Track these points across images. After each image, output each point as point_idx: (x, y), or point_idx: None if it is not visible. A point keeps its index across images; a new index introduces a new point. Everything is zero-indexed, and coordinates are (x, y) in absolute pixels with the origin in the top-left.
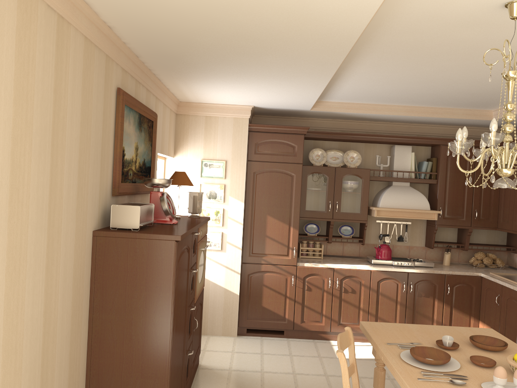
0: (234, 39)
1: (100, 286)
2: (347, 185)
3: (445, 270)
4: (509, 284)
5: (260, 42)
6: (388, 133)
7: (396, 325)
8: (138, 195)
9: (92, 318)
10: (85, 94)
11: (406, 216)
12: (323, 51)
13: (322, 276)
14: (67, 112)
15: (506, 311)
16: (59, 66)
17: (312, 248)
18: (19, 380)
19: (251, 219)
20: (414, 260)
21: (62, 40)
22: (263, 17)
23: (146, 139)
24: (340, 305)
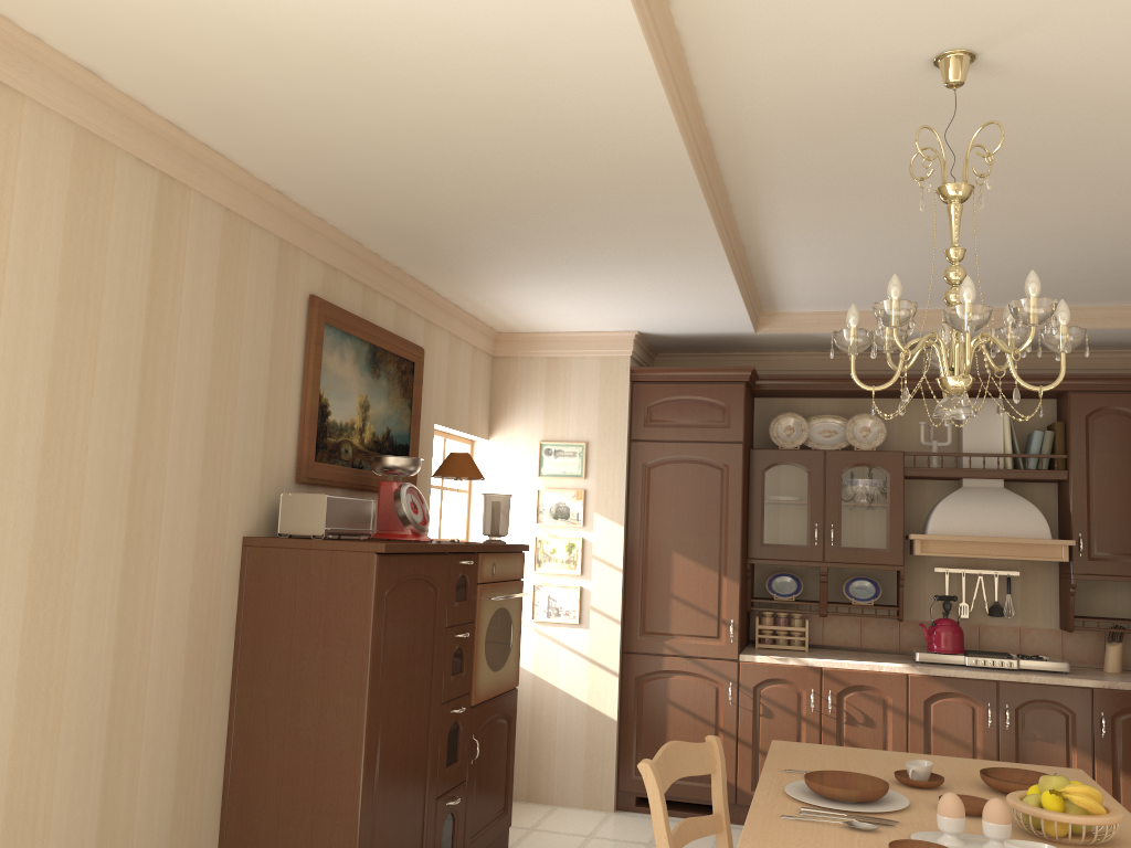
0: (483, 190)
1: (251, 635)
2: (854, 487)
3: (1092, 679)
4: None
5: (531, 191)
6: None
7: (846, 750)
8: (375, 495)
9: (236, 694)
10: (224, 299)
11: (991, 553)
12: (656, 196)
13: (796, 685)
14: (180, 326)
15: None
16: (162, 252)
17: (783, 627)
18: (54, 753)
19: (639, 559)
20: (1023, 658)
21: (170, 212)
22: (496, 144)
23: (394, 392)
24: None
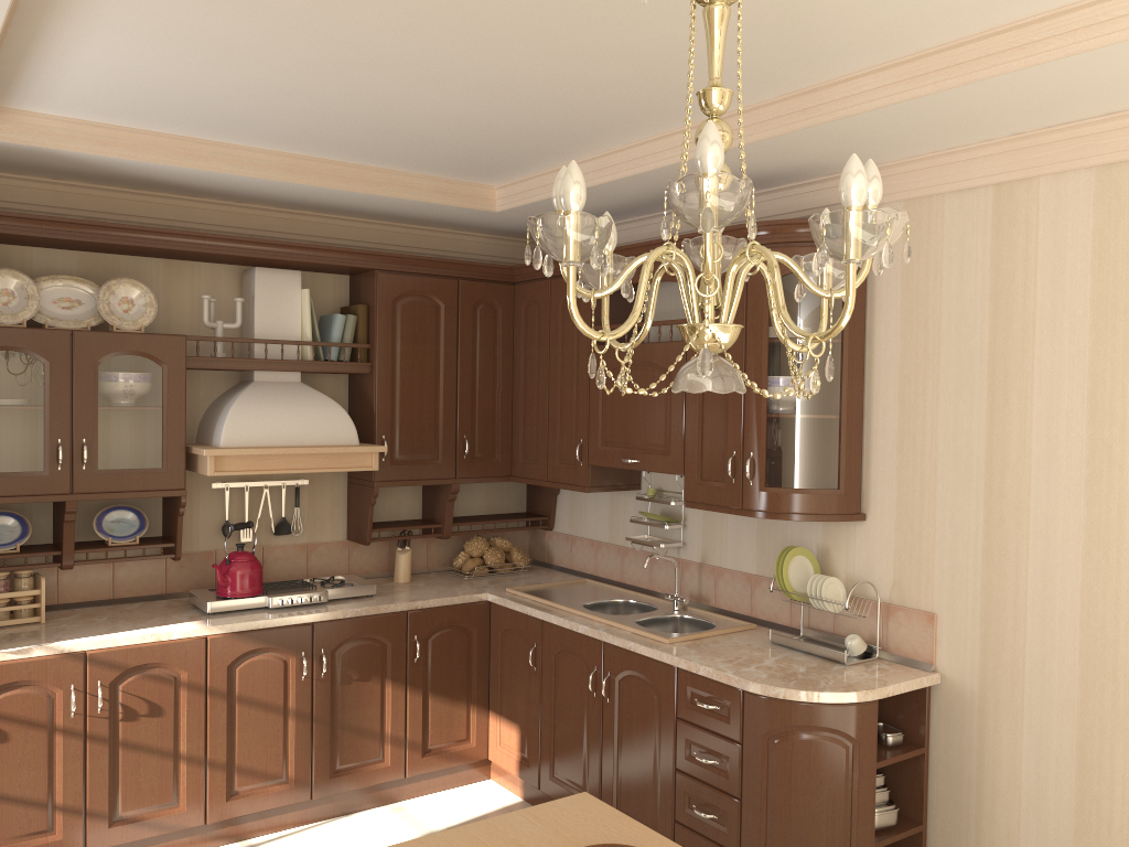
0: None
1: None
2: (116, 385)
3: (405, 600)
4: (560, 618)
5: None
6: (232, 234)
7: None
8: None
9: None
10: None
11: (298, 467)
12: None
13: (47, 685)
14: None
15: (555, 685)
16: None
17: (5, 594)
18: None
19: None
20: (324, 585)
21: None
22: None
23: None
24: (113, 764)
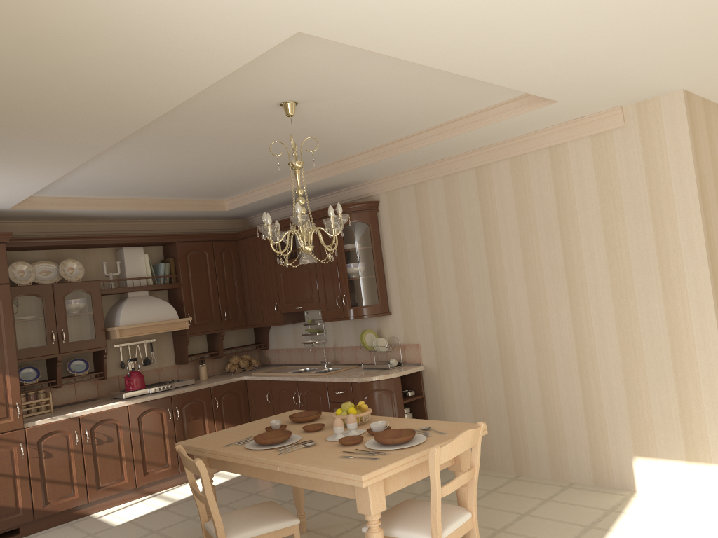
0: None
1: None
2: (73, 304)
3: (208, 383)
4: (277, 377)
5: (21, 121)
6: (109, 234)
7: (214, 434)
8: None
9: None
10: None
11: (154, 330)
12: (96, 135)
13: (65, 432)
14: None
15: (279, 406)
16: None
17: (35, 400)
18: None
19: None
20: (171, 382)
21: None
22: (53, 96)
23: None
24: (95, 463)
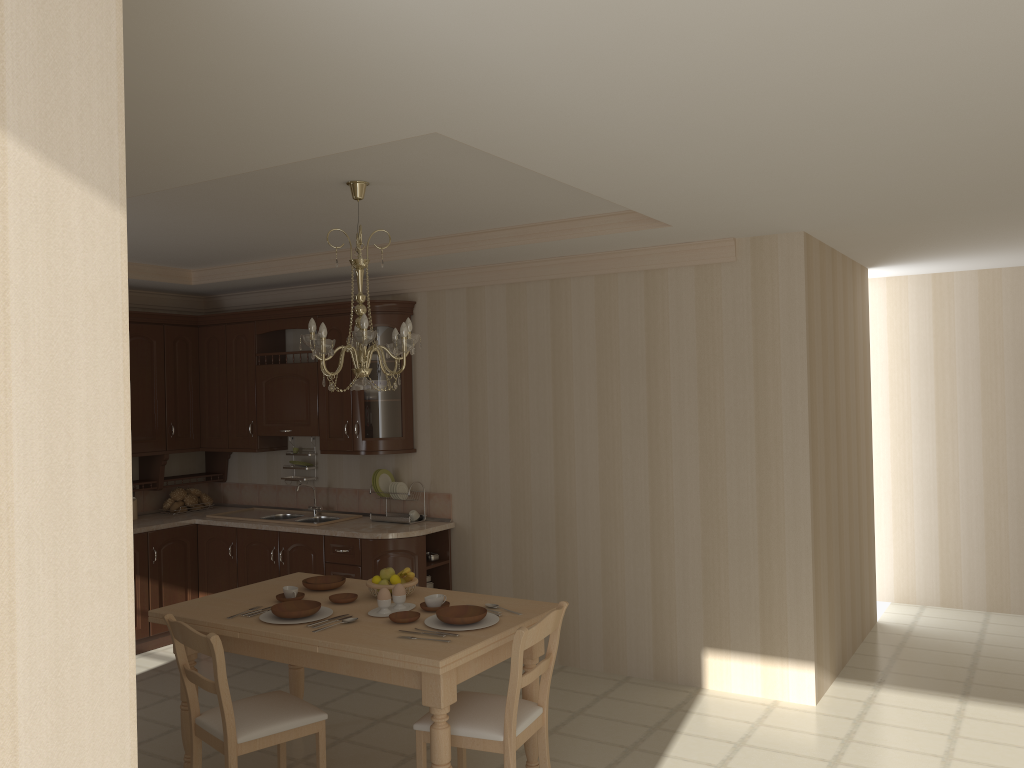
0: None
1: None
2: None
3: (145, 526)
4: (249, 524)
5: None
6: None
7: (200, 600)
8: None
9: None
10: None
11: None
12: None
13: None
14: None
15: (247, 564)
16: None
17: None
18: None
19: None
20: None
21: None
22: None
23: None
24: None
